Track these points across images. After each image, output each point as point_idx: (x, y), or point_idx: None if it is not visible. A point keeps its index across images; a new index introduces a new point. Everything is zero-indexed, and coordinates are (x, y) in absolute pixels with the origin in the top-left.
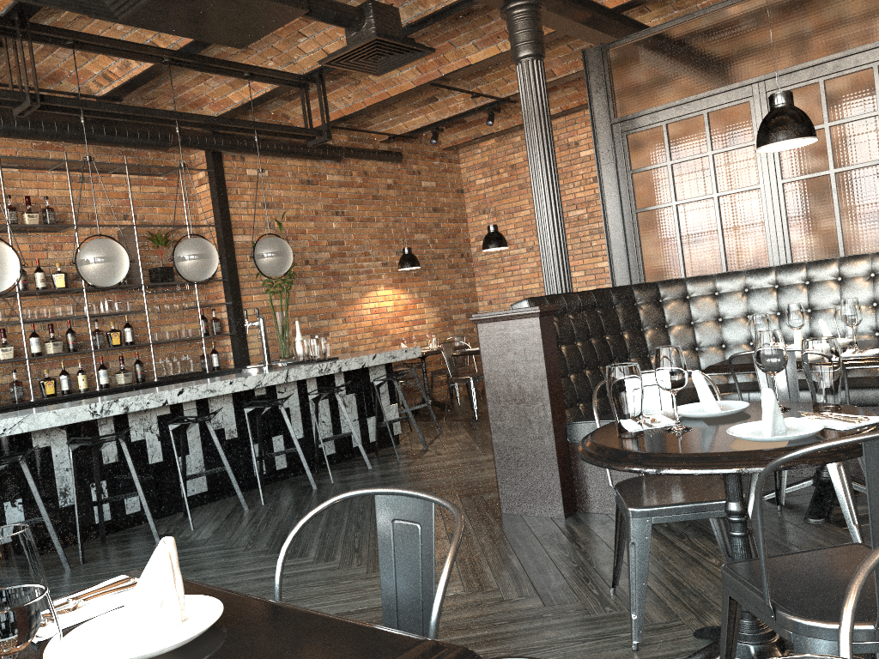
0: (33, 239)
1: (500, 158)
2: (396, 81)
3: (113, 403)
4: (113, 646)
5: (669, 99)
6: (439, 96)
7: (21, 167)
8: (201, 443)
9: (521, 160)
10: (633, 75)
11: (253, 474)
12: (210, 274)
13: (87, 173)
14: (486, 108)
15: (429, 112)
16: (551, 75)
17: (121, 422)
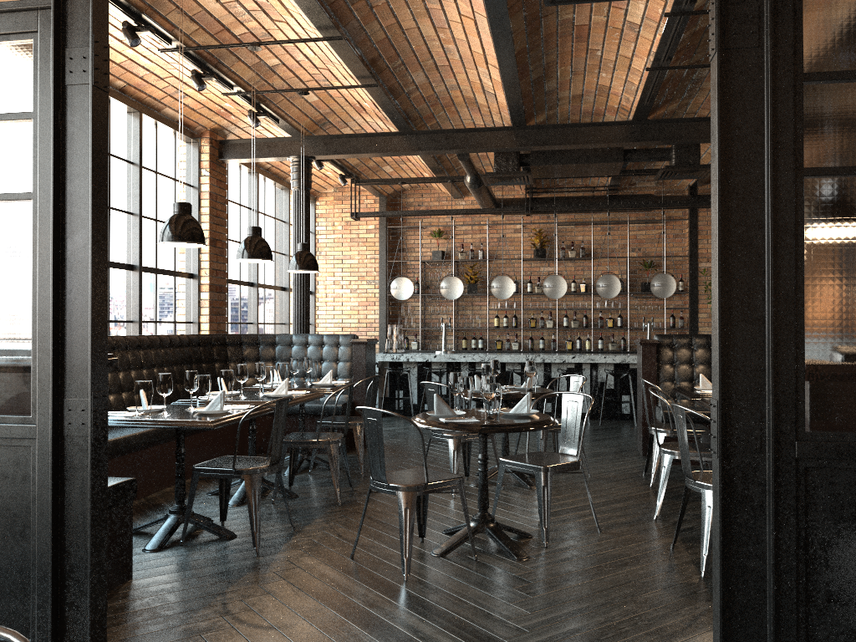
0: (577, 264)
1: None
2: None
3: (537, 356)
4: (318, 383)
5: None
6: None
7: (576, 224)
8: (590, 386)
9: None
10: None
11: (620, 411)
12: (612, 295)
13: (612, 225)
14: None
15: None
16: None
17: (547, 367)
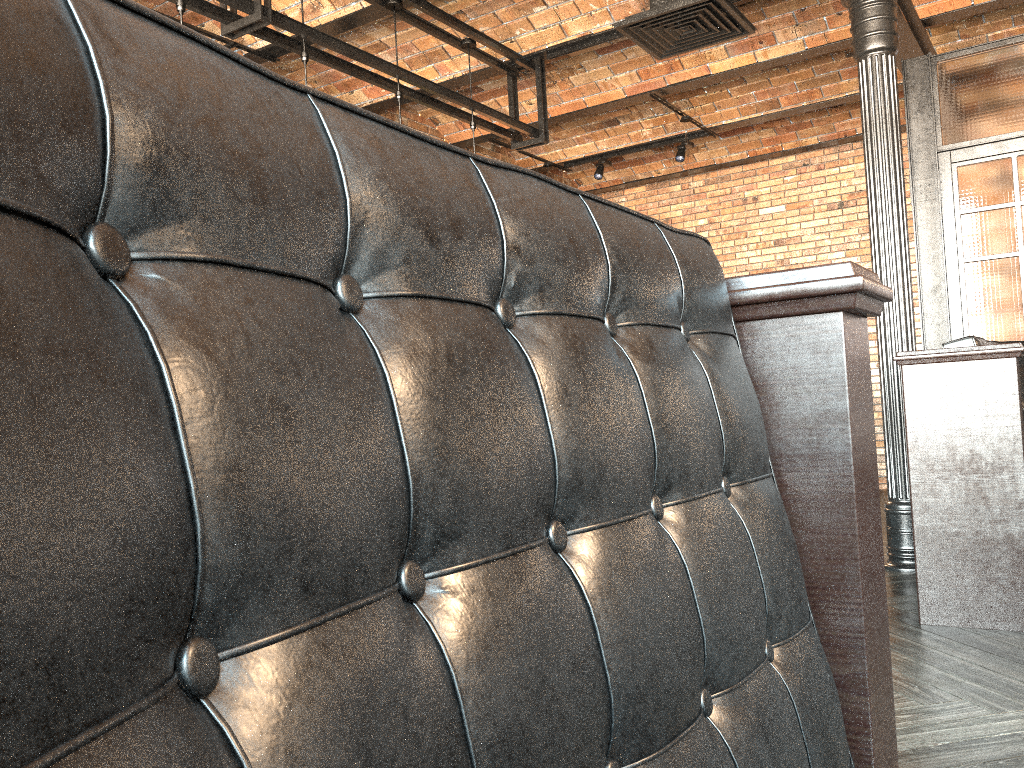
0: None
1: (652, 209)
2: (602, 88)
3: None
4: None
5: (1022, 126)
6: (623, 119)
7: None
8: None
9: (679, 214)
10: (972, 95)
11: None
12: None
13: None
14: (676, 140)
15: (601, 139)
16: (775, 105)
17: None
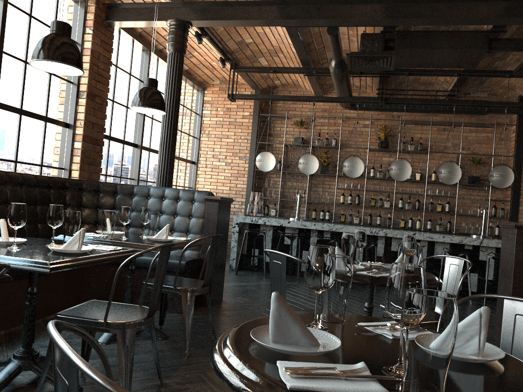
0: (414, 157)
1: None
2: None
3: (380, 230)
4: (152, 237)
5: None
6: None
7: (415, 124)
8: (426, 262)
9: None
10: None
11: None
12: (453, 181)
13: (447, 126)
14: None
15: None
16: None
17: (388, 240)
